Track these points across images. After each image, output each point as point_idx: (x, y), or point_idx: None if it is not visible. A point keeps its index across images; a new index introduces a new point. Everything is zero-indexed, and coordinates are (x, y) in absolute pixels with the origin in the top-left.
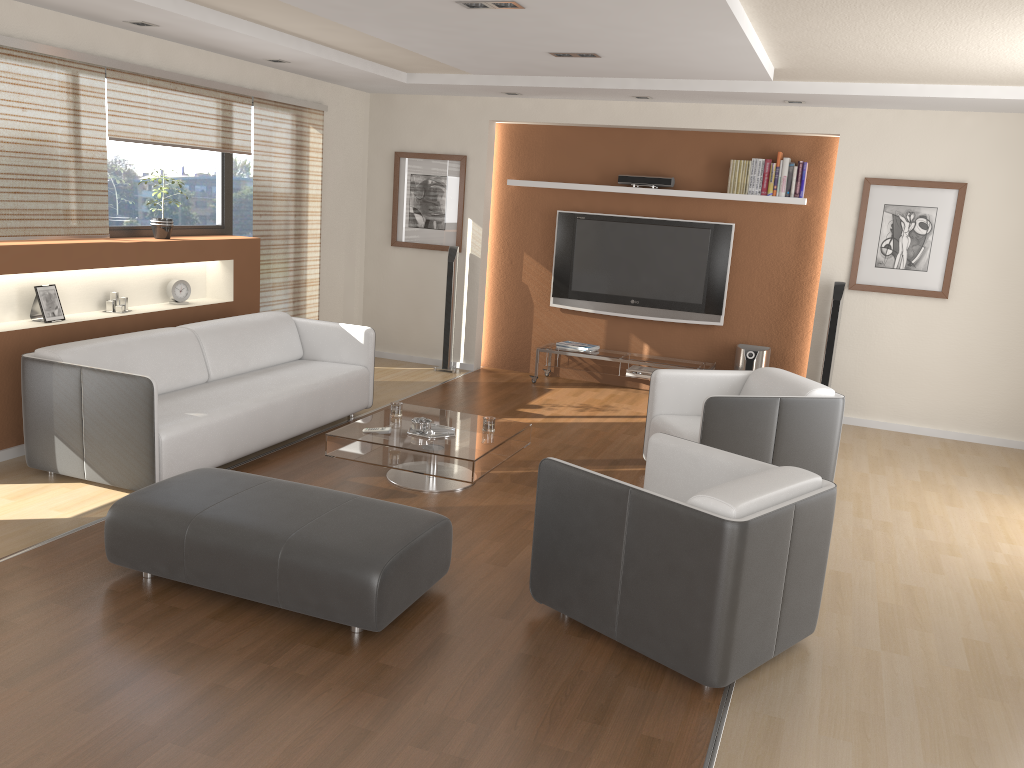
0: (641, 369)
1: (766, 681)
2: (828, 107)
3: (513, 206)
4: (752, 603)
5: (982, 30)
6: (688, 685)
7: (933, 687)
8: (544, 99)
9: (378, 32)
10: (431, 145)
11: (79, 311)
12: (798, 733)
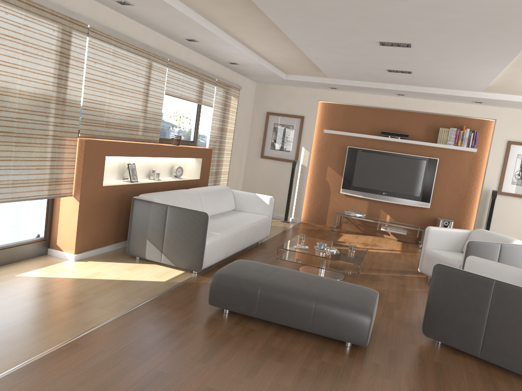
0: (388, 227)
1: None
2: (491, 106)
3: (324, 142)
4: None
5: None
6: None
7: None
8: (347, 92)
9: (312, 53)
10: (286, 110)
11: (138, 178)
12: None
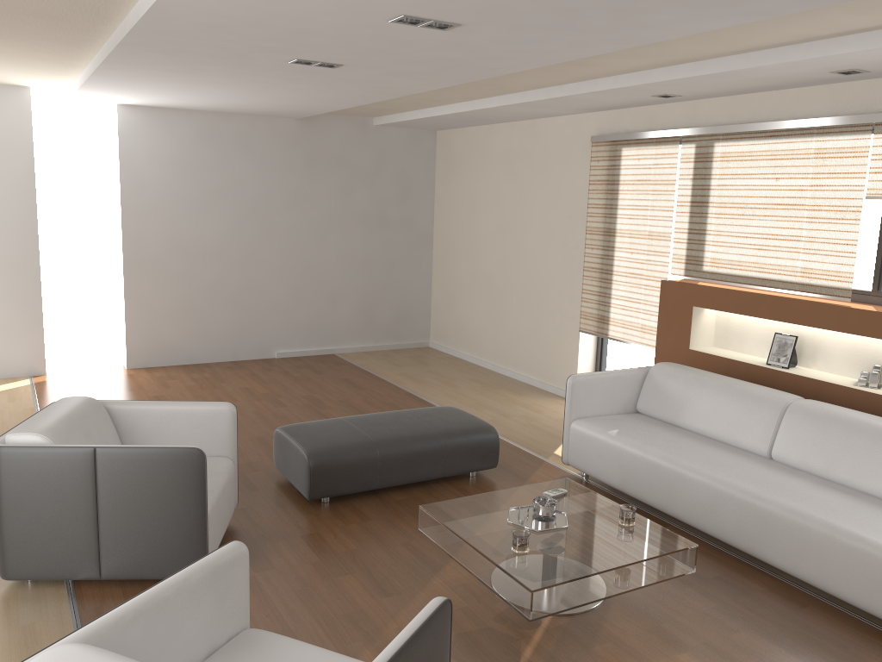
0: None
1: None
2: None
3: None
4: None
5: None
6: None
7: None
8: None
9: (698, 26)
10: None
11: (842, 374)
12: None
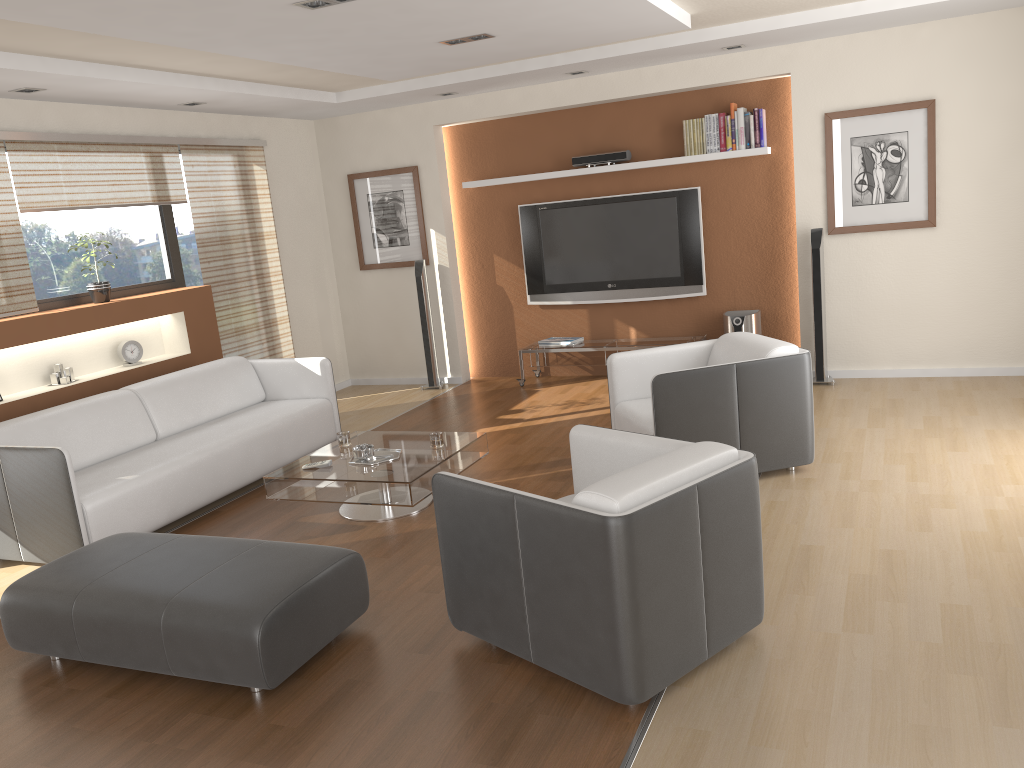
0: None
1: (700, 687)
2: (773, 46)
3: (474, 209)
4: (660, 604)
5: None
6: (609, 704)
7: (895, 668)
8: (483, 94)
9: (254, 53)
10: (381, 161)
11: (23, 389)
12: (724, 746)
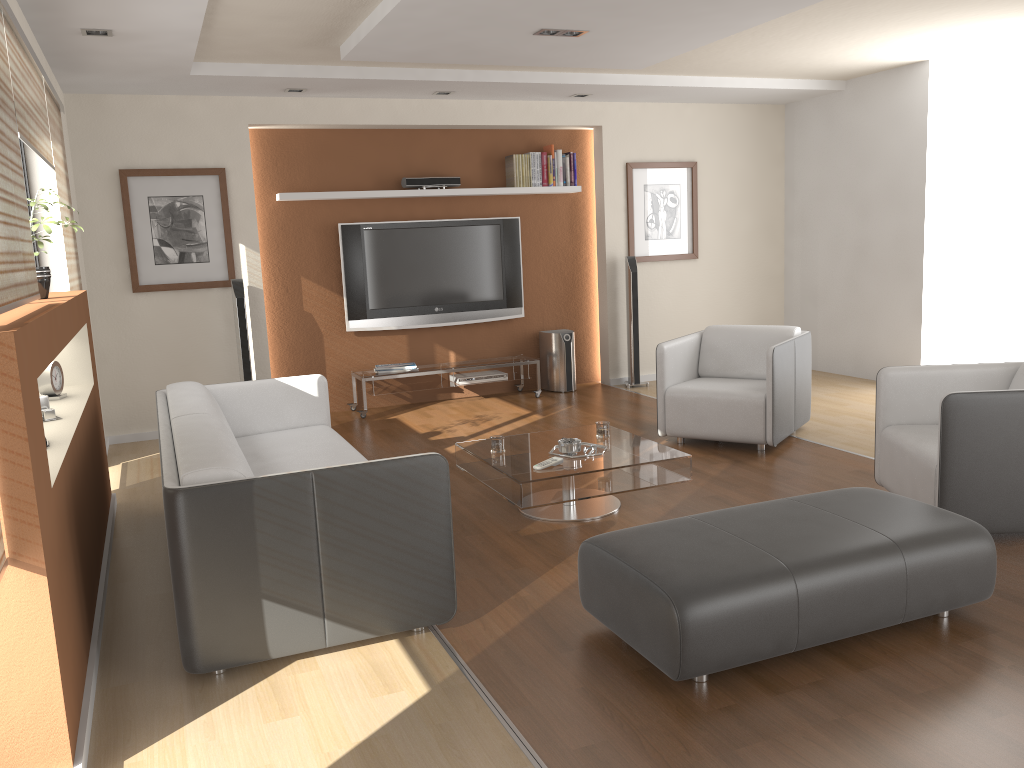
0: (468, 375)
1: None
2: (590, 101)
3: (279, 225)
4: None
5: (896, 20)
6: None
7: None
8: (315, 98)
9: None
10: (172, 158)
11: None
12: None
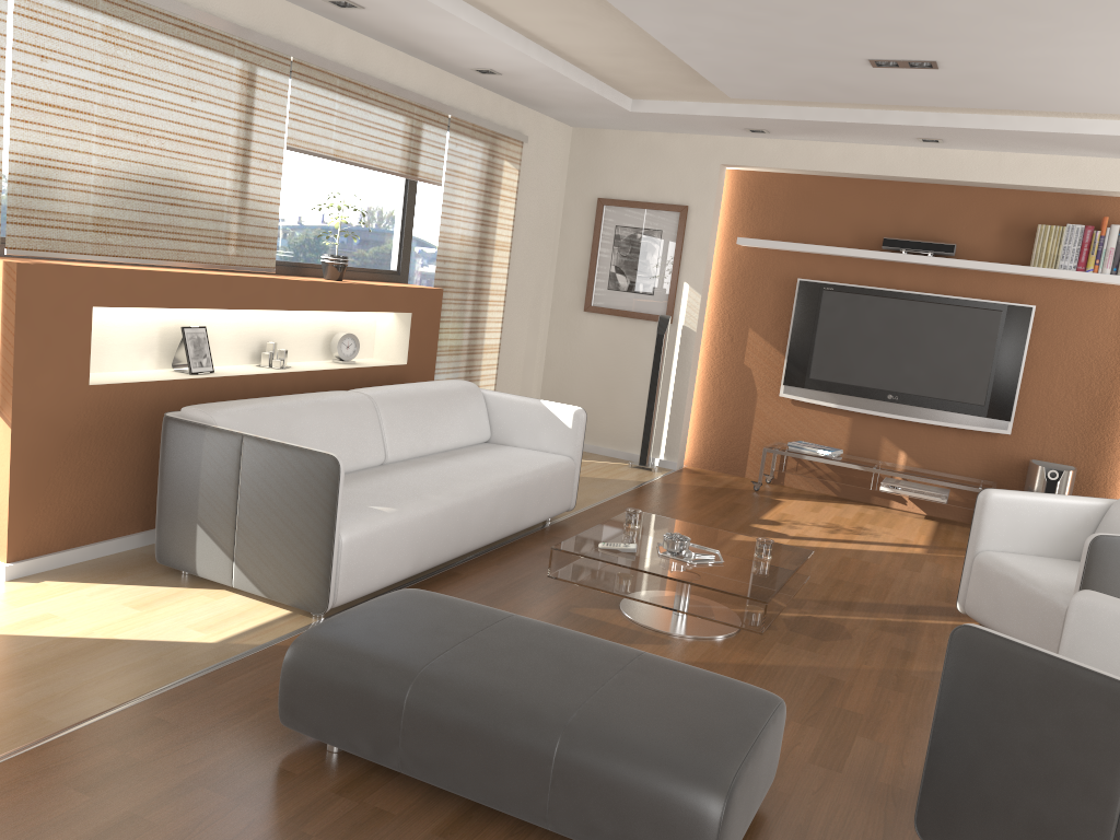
0: (899, 483)
1: None
2: None
3: (739, 271)
4: None
5: None
6: None
7: None
8: (794, 140)
9: (653, 20)
10: (644, 192)
11: (228, 363)
12: None
